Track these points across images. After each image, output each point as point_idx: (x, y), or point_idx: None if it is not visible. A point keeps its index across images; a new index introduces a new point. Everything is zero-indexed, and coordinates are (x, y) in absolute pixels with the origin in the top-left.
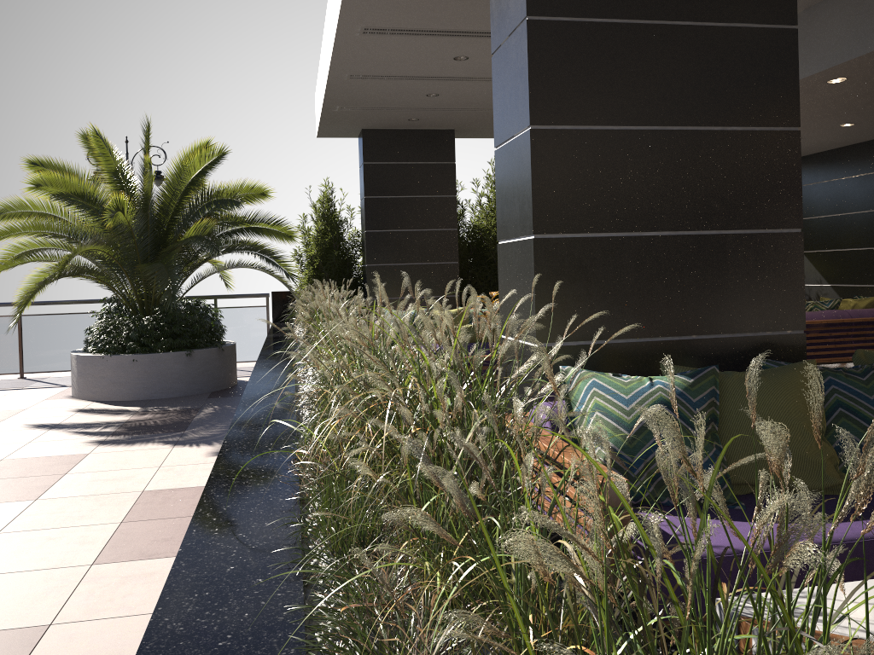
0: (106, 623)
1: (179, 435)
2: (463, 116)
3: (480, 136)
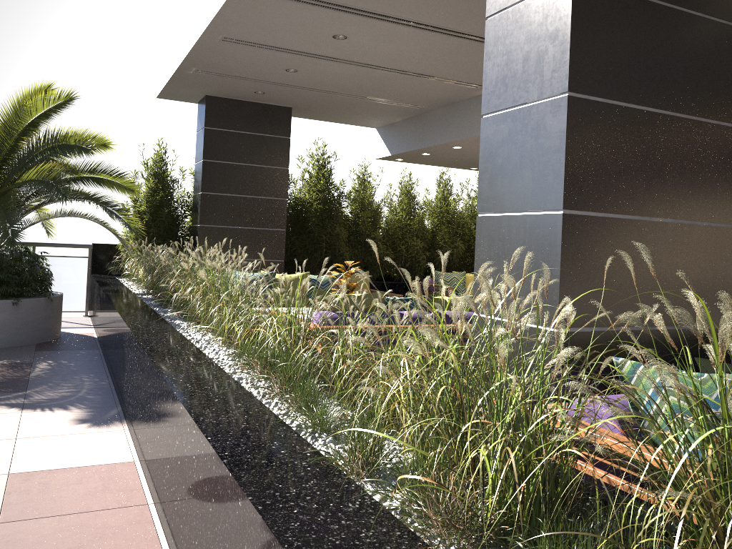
0: None
1: (22, 396)
2: (307, 96)
3: (310, 117)
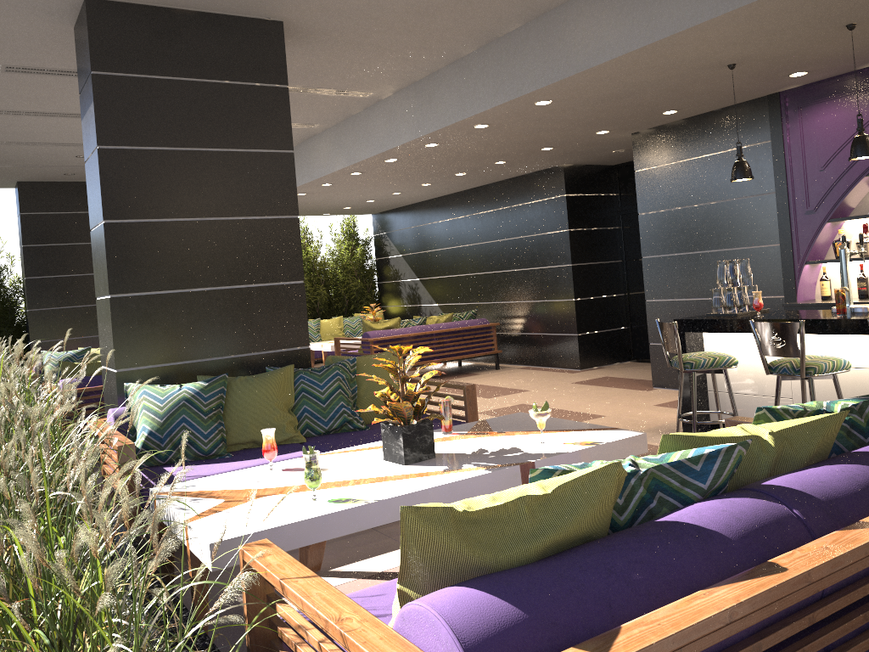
0: None
1: None
2: None
3: None
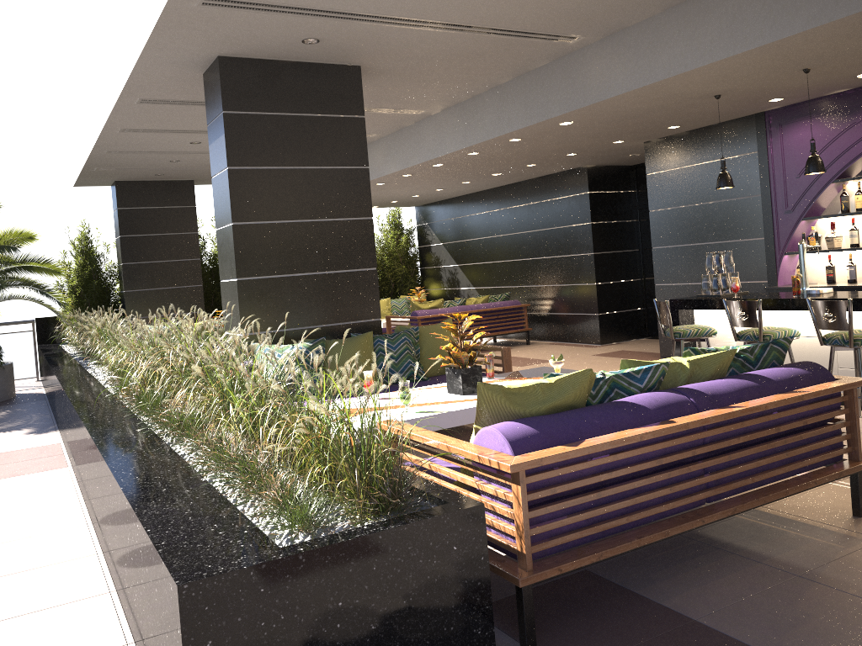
0: (12, 495)
1: None
2: (201, 172)
3: None
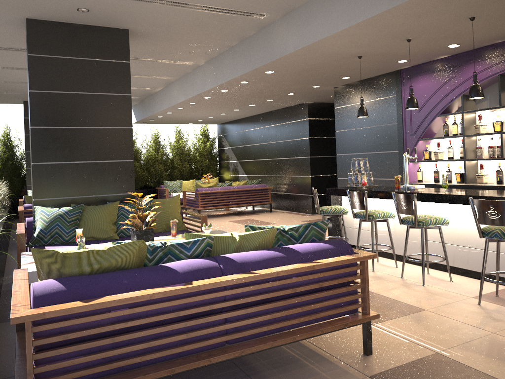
0: None
1: None
2: None
3: None
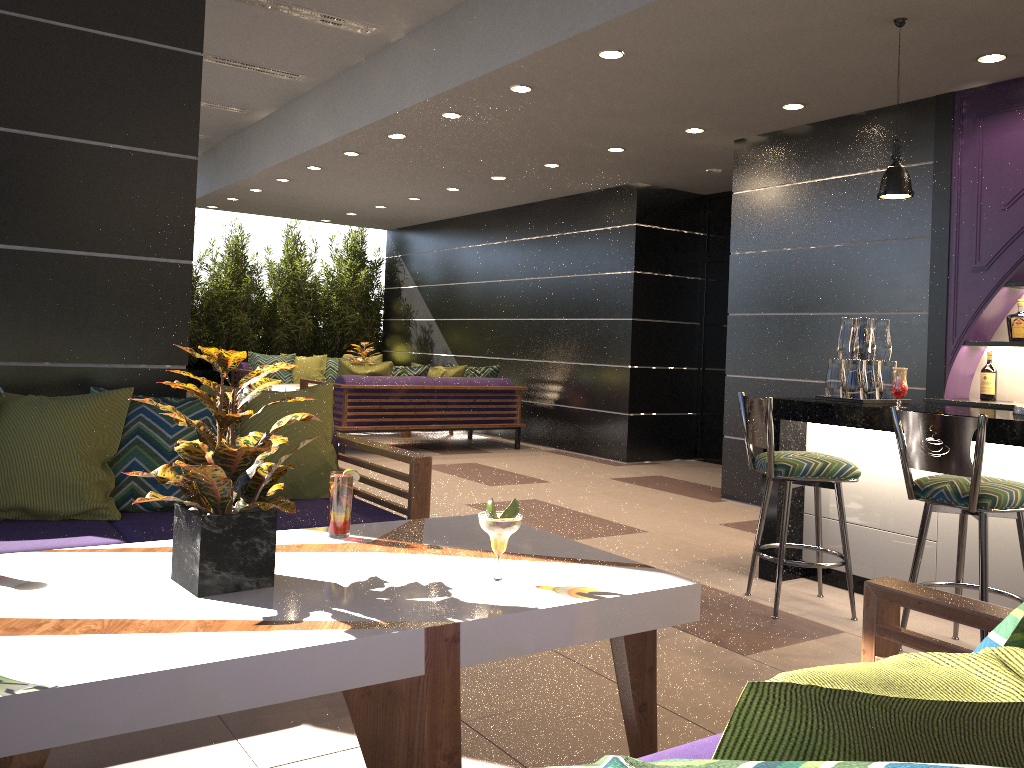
0: None
1: None
2: None
3: None
